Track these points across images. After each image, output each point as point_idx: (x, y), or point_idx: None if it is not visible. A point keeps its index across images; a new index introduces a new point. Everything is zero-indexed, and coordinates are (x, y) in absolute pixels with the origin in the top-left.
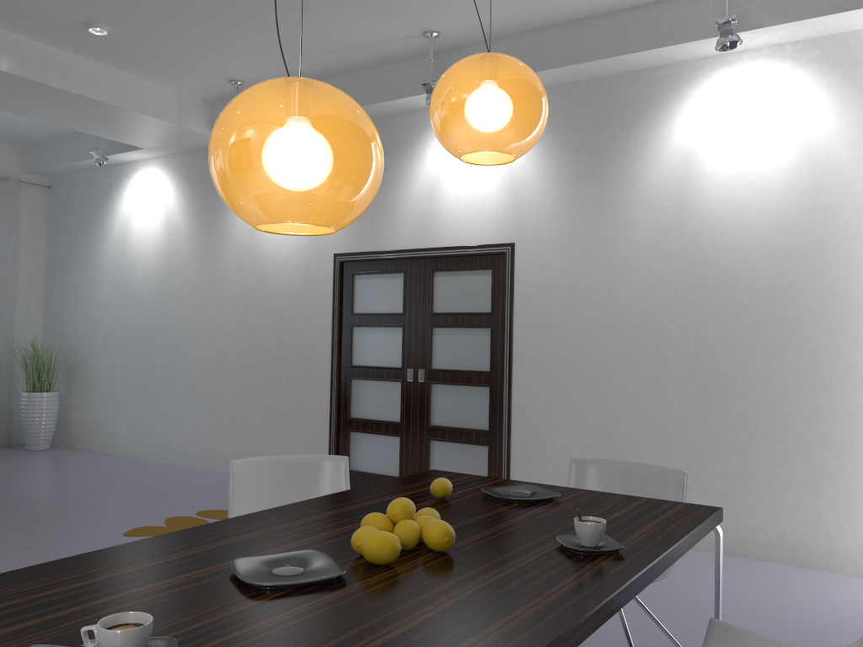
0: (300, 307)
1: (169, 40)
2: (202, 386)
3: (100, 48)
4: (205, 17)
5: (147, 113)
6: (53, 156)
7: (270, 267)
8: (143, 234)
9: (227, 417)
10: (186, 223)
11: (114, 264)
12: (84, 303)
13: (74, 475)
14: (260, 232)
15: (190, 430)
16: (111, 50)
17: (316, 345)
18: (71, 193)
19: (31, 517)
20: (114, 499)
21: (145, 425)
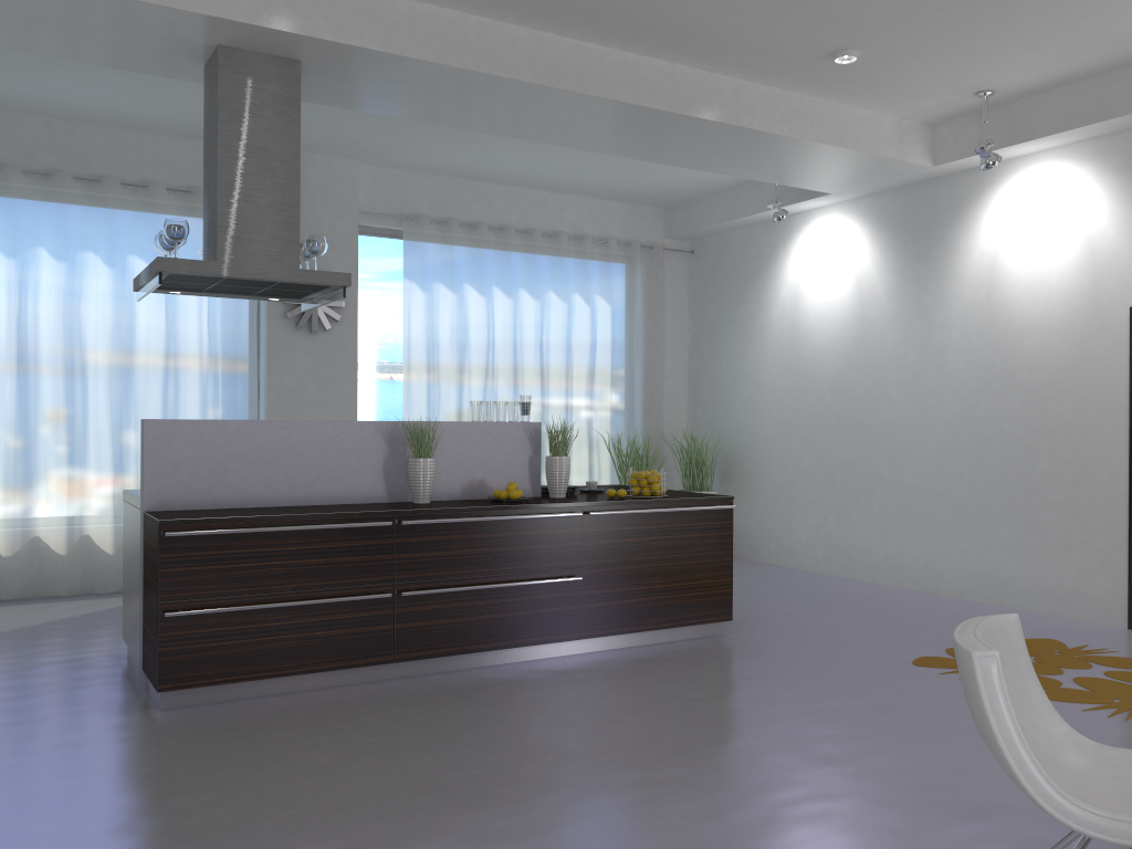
0: (1072, 381)
1: (927, 54)
2: (915, 486)
3: (831, 79)
4: (994, 16)
5: (865, 149)
6: (704, 215)
7: (1020, 331)
8: (822, 299)
9: (955, 526)
10: (885, 282)
11: (781, 339)
12: (742, 387)
13: (772, 589)
14: (1002, 285)
15: (898, 542)
16: (843, 80)
17: (1101, 433)
18: (720, 257)
19: (781, 634)
20: (851, 620)
21: (832, 534)
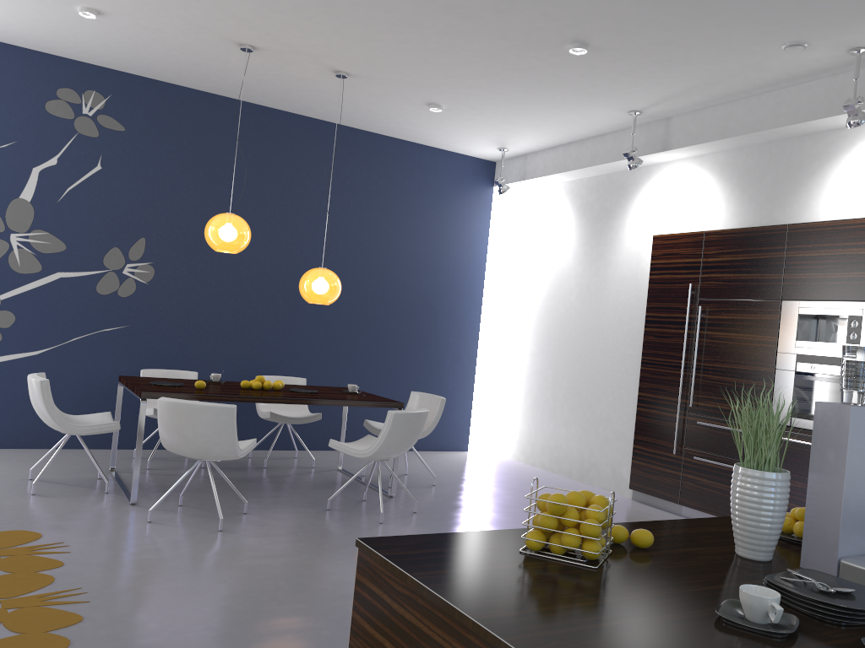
0: None
1: None
2: None
3: None
4: None
5: None
6: None
7: None
8: None
9: None
10: None
11: None
12: None
13: None
14: None
15: None
16: None
17: None
18: None
19: None
20: None
21: None
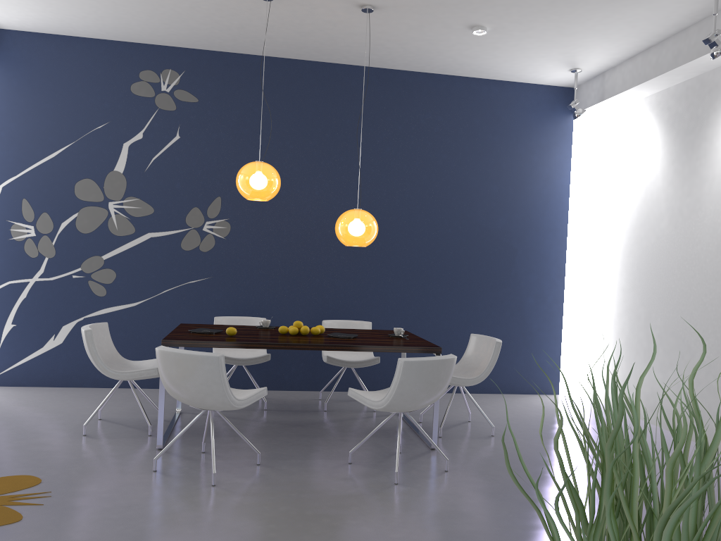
0: None
1: None
2: None
3: None
4: None
5: None
6: None
7: None
8: None
9: None
10: None
11: None
12: None
13: None
14: None
15: None
16: None
17: None
18: None
19: None
20: None
21: None
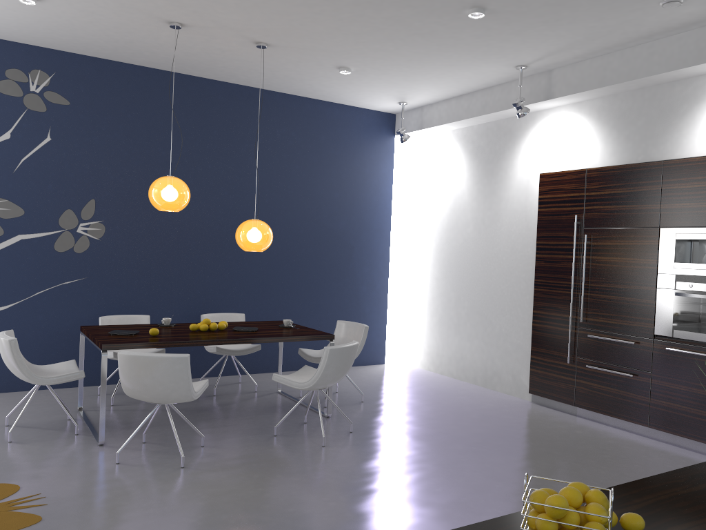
0: None
1: None
2: None
3: None
4: None
5: None
6: None
7: None
8: None
9: None
10: None
11: None
12: None
13: None
14: None
15: None
16: None
17: None
18: None
19: None
20: None
21: None
